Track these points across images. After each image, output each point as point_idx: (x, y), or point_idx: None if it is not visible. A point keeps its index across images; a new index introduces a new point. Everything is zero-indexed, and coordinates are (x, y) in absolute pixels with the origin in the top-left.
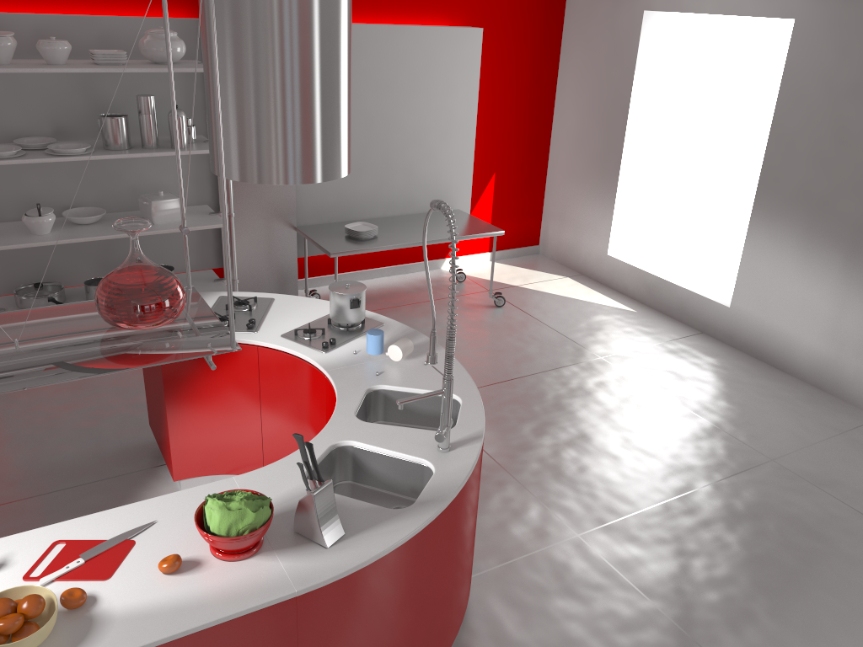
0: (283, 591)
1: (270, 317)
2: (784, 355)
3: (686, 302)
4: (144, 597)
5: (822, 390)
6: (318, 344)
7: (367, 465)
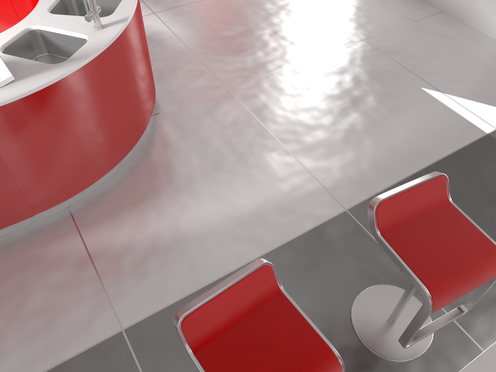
0: None
1: None
2: None
3: None
4: None
5: None
6: None
7: (54, 42)
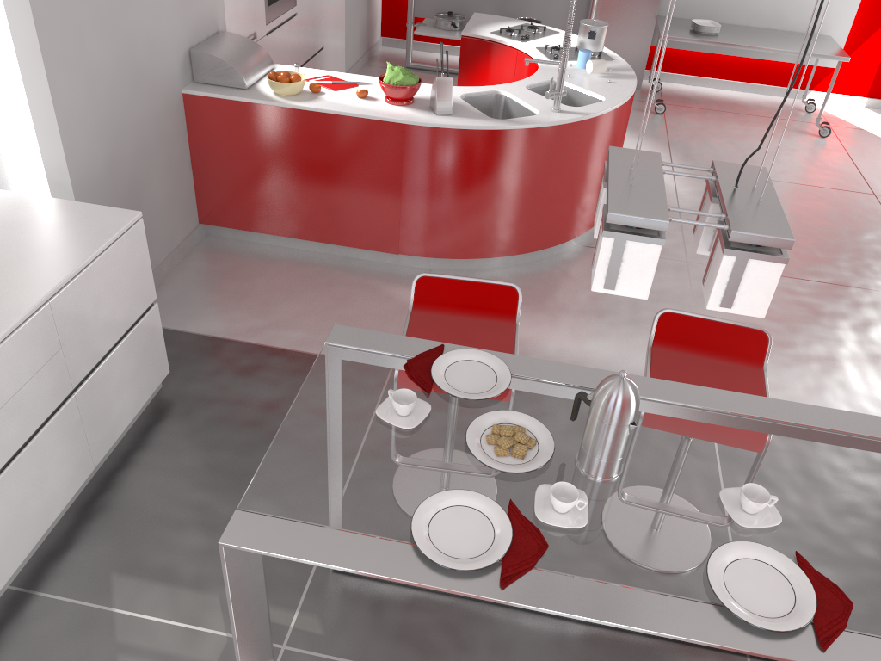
0: (398, 118)
1: (543, 39)
2: None
3: None
4: (342, 100)
5: None
6: (553, 56)
7: (511, 112)
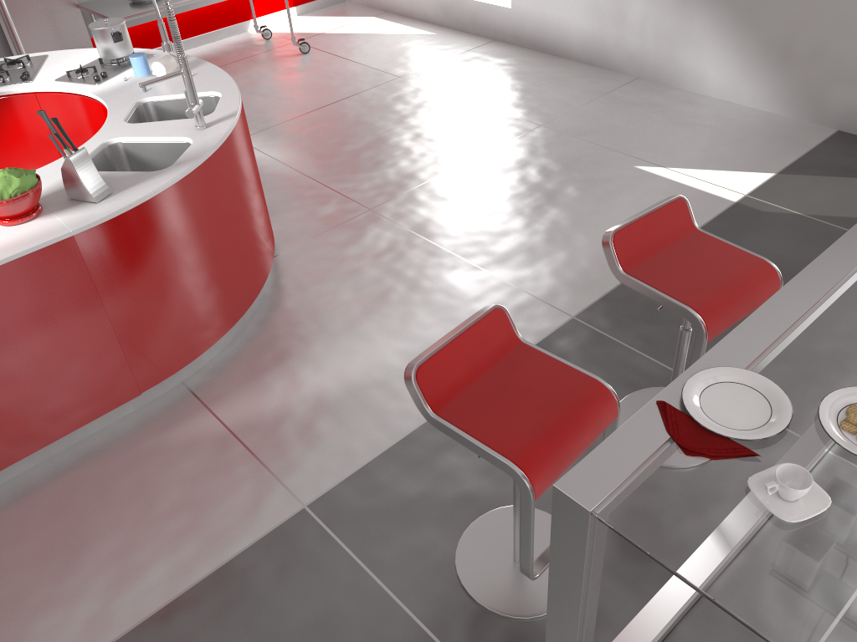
0: (60, 233)
1: (44, 69)
2: (560, 41)
3: (477, 14)
4: None
5: (593, 66)
6: (90, 80)
7: (140, 157)
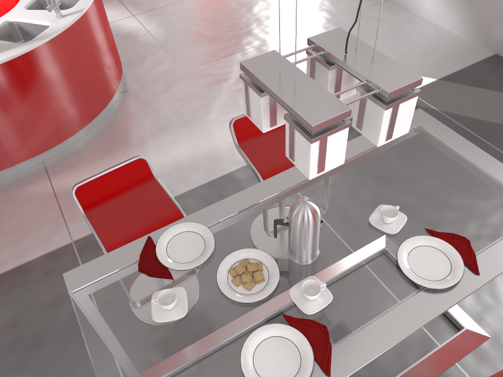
0: None
1: None
2: None
3: None
4: None
5: None
6: None
7: (28, 30)
